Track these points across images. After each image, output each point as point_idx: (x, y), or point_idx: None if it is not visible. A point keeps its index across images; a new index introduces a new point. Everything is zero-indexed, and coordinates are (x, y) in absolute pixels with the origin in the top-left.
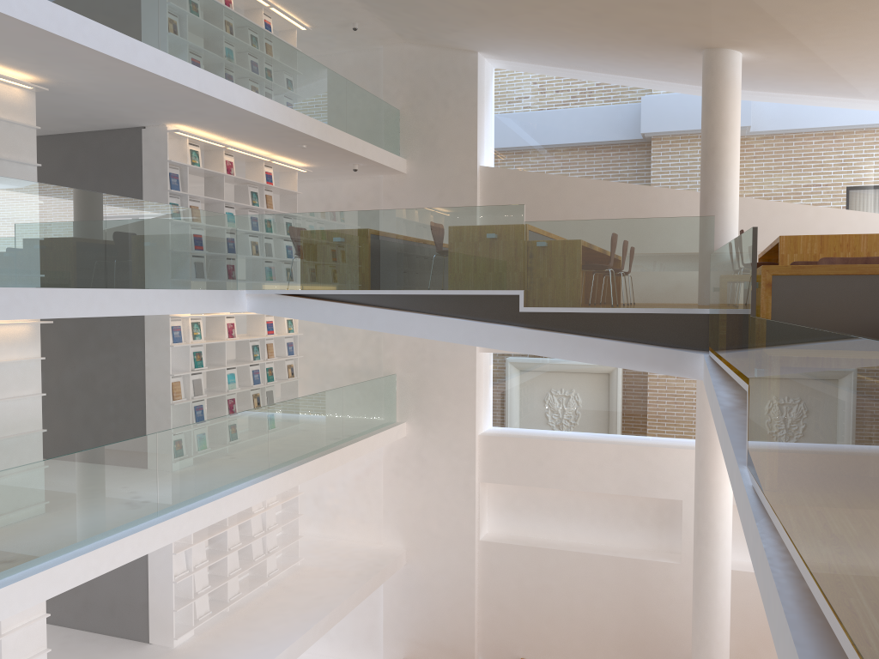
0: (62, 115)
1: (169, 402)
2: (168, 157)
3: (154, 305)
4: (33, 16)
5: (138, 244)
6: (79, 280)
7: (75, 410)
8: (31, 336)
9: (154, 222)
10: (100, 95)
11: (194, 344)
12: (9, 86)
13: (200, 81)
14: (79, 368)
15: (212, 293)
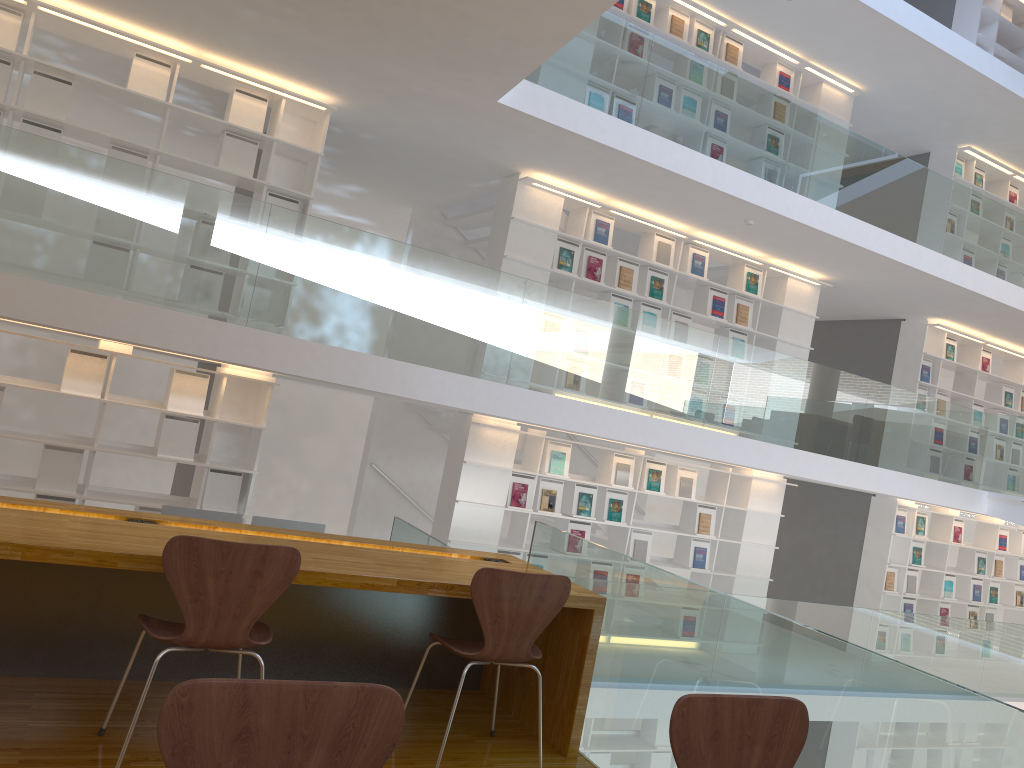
0: (830, 305)
1: (880, 589)
2: (923, 349)
3: (894, 486)
4: (843, 232)
5: (889, 428)
6: (835, 450)
7: (786, 576)
8: (776, 494)
9: (907, 410)
10: (874, 291)
11: (916, 538)
12: (802, 282)
13: (975, 282)
14: (797, 537)
15: (951, 487)
